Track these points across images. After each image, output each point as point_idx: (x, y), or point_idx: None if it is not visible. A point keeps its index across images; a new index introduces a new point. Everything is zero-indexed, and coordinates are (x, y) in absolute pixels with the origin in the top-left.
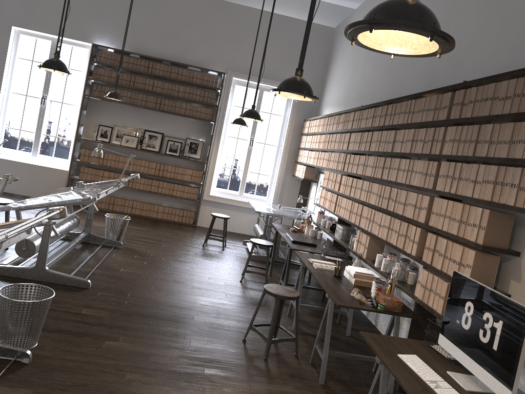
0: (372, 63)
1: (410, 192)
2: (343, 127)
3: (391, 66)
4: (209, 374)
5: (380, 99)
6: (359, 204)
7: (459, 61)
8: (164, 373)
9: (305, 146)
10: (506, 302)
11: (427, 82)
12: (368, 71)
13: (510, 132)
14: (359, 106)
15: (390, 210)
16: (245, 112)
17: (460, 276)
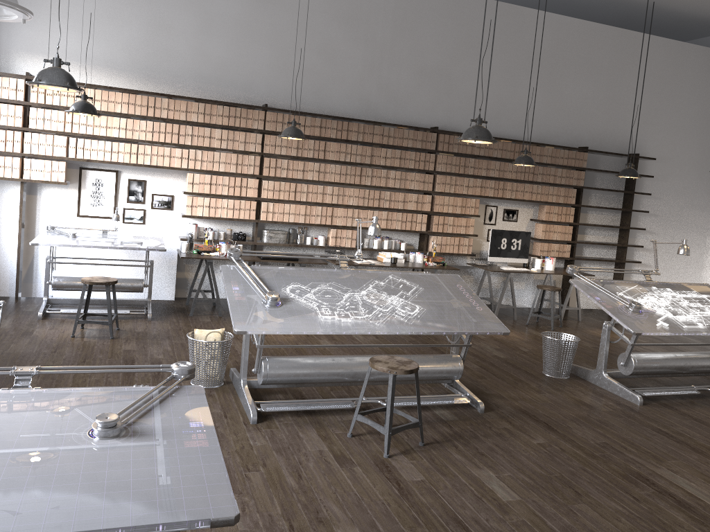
0: (227, 43)
1: (408, 193)
2: (233, 123)
3: (286, 67)
4: (486, 337)
5: (271, 98)
6: (324, 207)
7: (400, 102)
8: (506, 344)
9: (34, 127)
10: (521, 233)
11: (362, 105)
12: (217, 50)
13: (486, 164)
14: (281, 109)
15: (384, 207)
16: (300, 131)
17: (496, 230)
